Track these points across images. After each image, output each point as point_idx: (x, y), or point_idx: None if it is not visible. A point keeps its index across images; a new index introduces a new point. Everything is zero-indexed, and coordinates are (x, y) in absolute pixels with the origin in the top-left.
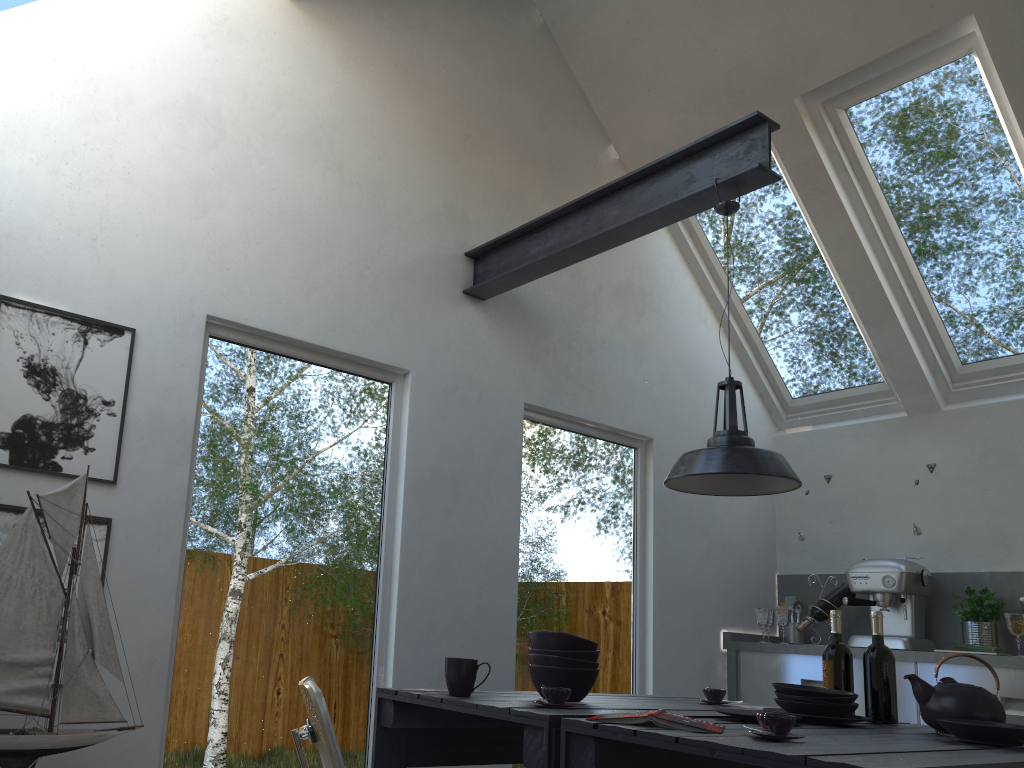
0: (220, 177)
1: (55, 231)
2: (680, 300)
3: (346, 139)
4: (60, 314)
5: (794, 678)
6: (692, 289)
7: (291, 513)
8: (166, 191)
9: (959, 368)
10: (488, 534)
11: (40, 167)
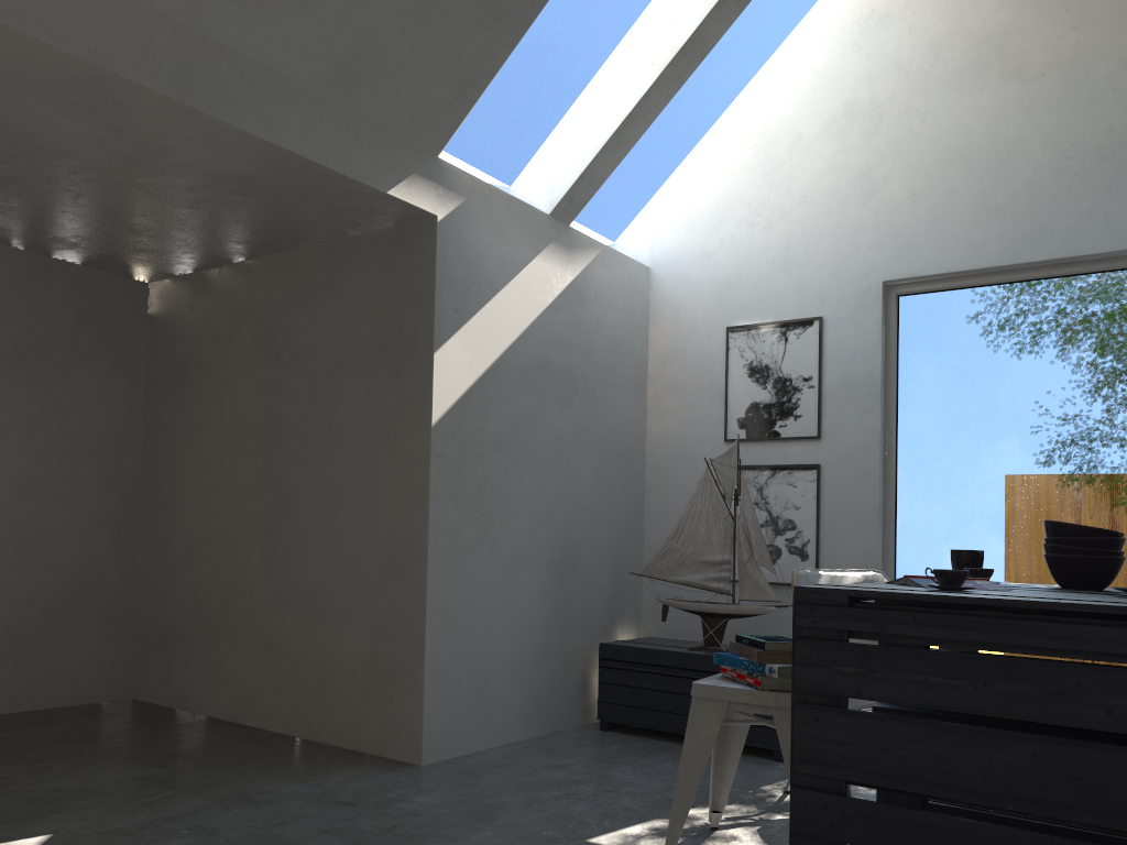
0: (882, 156)
1: (756, 267)
2: None
3: (1023, 36)
4: (765, 325)
5: None
6: None
7: (1006, 433)
8: (835, 195)
9: None
10: None
11: (741, 227)
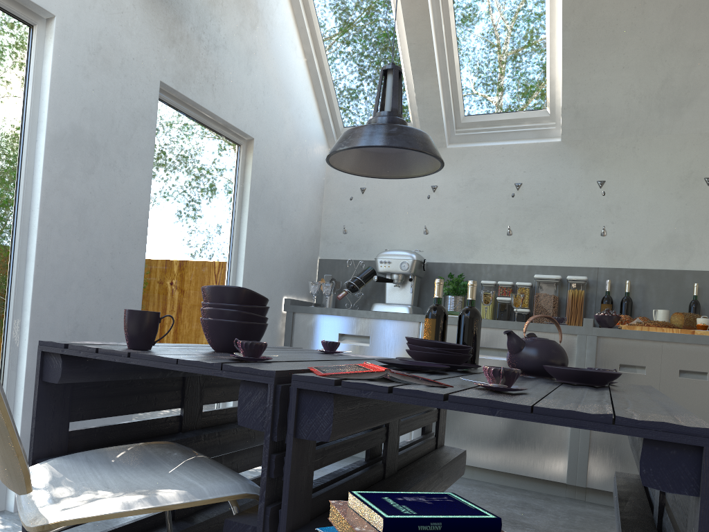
0: None
1: None
2: (281, 25)
3: None
4: None
5: (334, 333)
6: (290, 18)
7: None
8: None
9: (462, 118)
10: (123, 200)
11: None
